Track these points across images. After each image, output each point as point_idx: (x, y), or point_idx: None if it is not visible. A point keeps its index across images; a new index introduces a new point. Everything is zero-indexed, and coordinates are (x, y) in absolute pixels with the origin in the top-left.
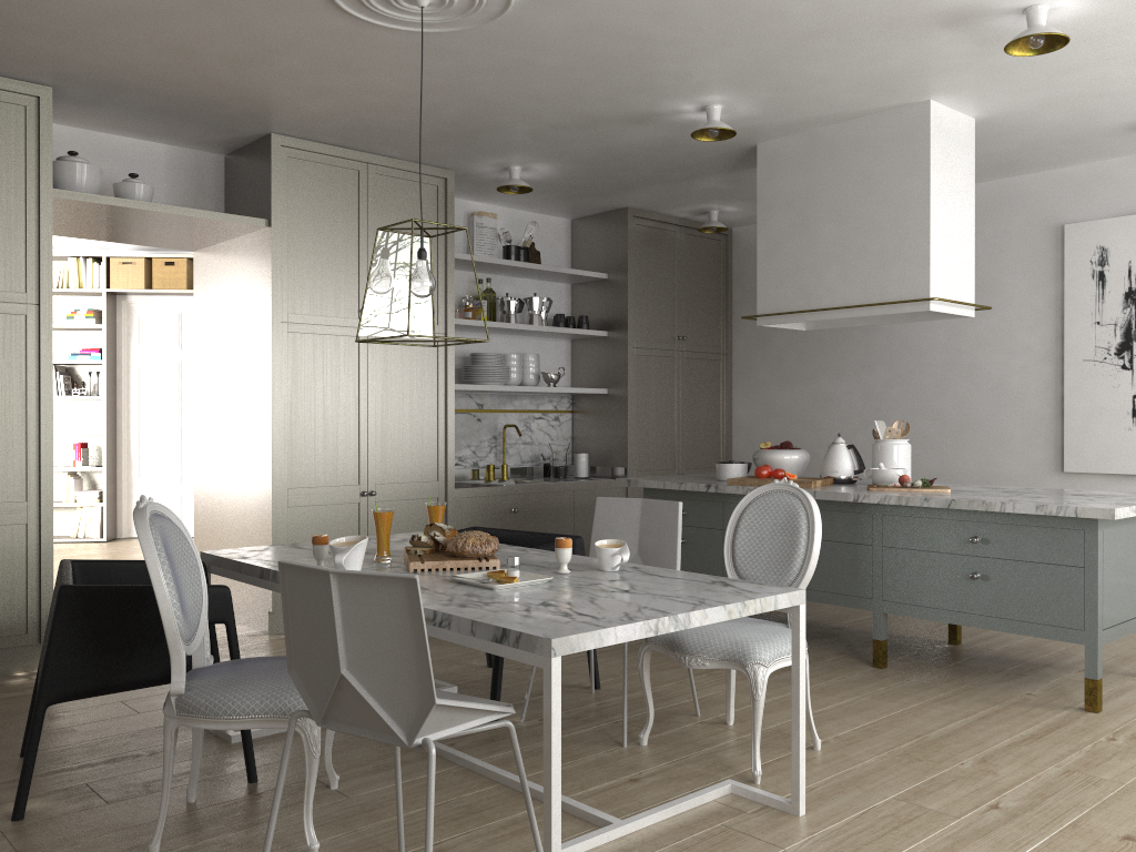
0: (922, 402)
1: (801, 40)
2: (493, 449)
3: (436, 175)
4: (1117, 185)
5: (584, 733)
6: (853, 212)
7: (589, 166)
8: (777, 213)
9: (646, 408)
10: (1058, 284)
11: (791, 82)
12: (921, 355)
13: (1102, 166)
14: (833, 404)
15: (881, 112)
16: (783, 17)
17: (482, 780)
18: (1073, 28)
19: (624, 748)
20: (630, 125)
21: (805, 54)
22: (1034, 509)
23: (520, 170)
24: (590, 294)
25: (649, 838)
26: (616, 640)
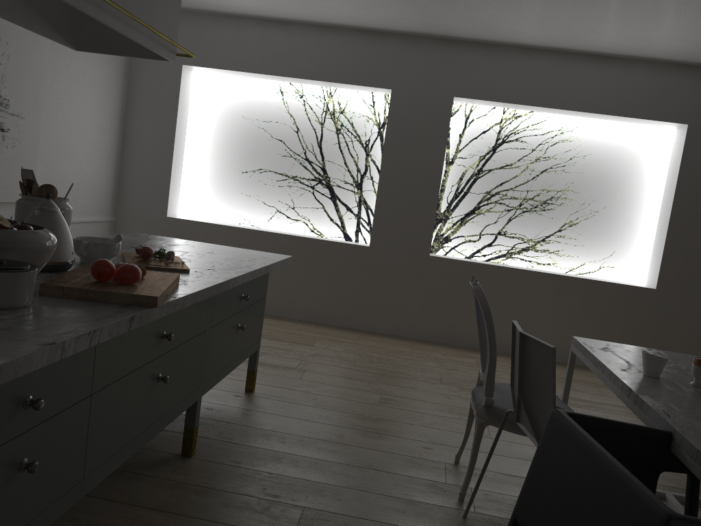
0: None
1: None
2: None
3: None
4: None
5: None
6: None
7: None
8: None
9: None
10: None
11: None
12: None
13: None
14: None
15: None
16: None
17: None
18: None
19: None
20: None
21: None
22: (280, 264)
23: None
24: None
25: None
26: None
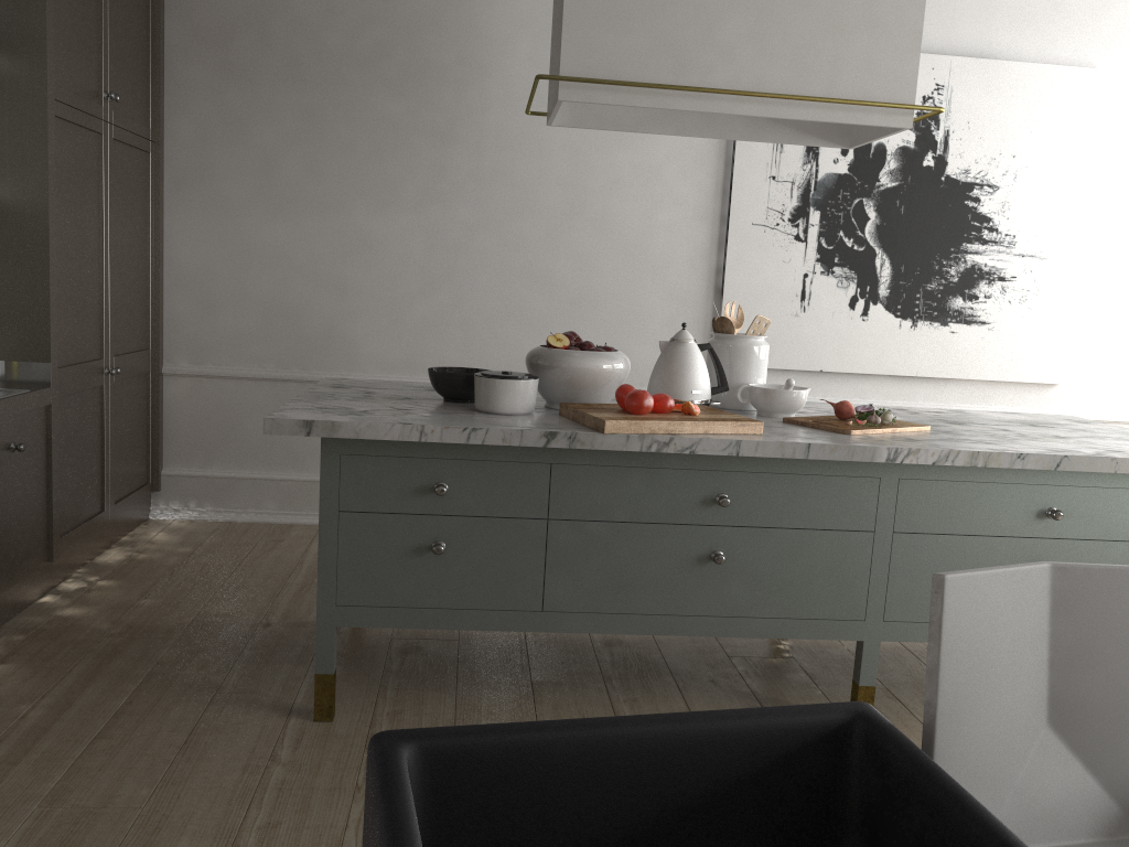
0: (525, 260)
1: None
2: None
3: None
4: None
5: None
6: None
7: None
8: None
9: (67, 236)
10: None
11: None
12: (527, 190)
13: None
14: (374, 252)
15: None
16: None
17: None
18: None
19: None
20: None
21: None
22: None
23: None
24: None
25: None
26: None
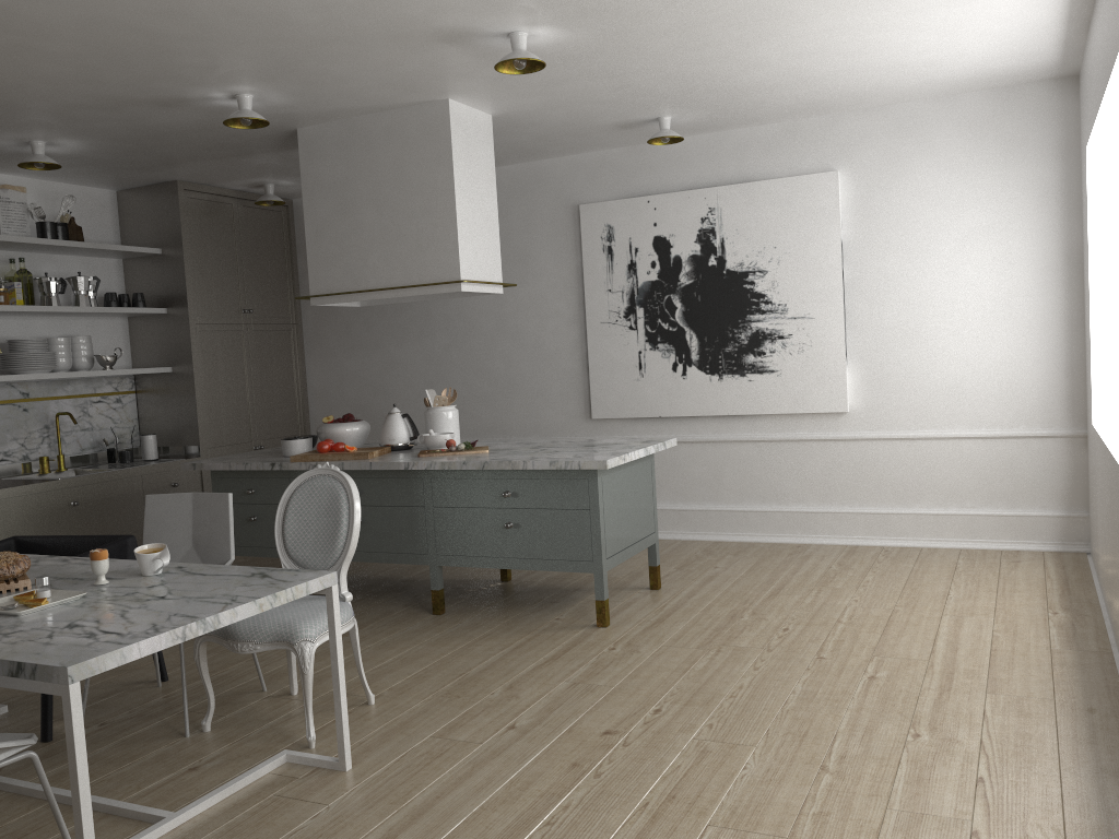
0: (476, 363)
1: (316, 45)
2: (46, 440)
3: None
4: (618, 172)
5: (146, 731)
6: (390, 199)
7: (125, 143)
8: (321, 197)
9: (215, 384)
10: (579, 257)
11: (316, 79)
12: (473, 321)
13: (605, 155)
14: (400, 368)
15: (408, 107)
16: (294, 25)
17: (30, 802)
18: (552, 51)
19: (186, 738)
20: (161, 108)
21: (324, 57)
22: (549, 465)
23: (45, 145)
24: (145, 270)
25: (202, 823)
26: (141, 654)
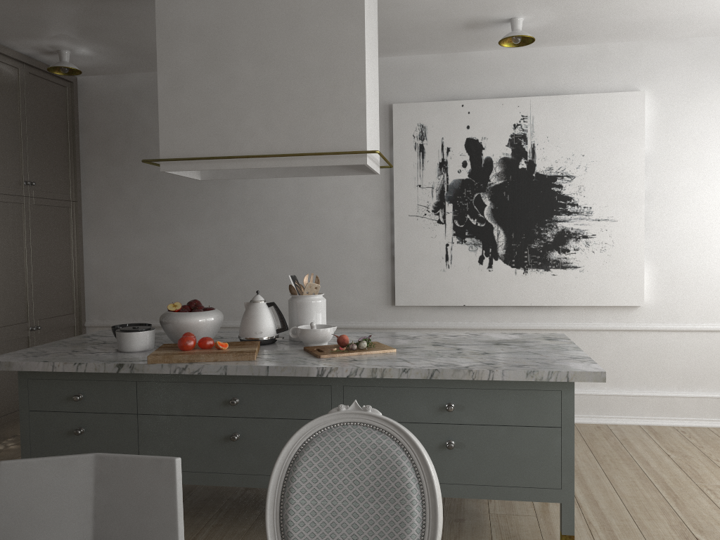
0: (275, 249)
1: None
2: None
3: None
4: (431, 76)
5: None
6: (278, 52)
7: None
8: (183, 44)
9: None
10: (387, 153)
11: None
12: (273, 208)
13: (419, 60)
14: (191, 251)
15: None
16: None
17: None
18: None
19: None
20: None
21: None
22: (525, 376)
23: None
24: None
25: None
26: None
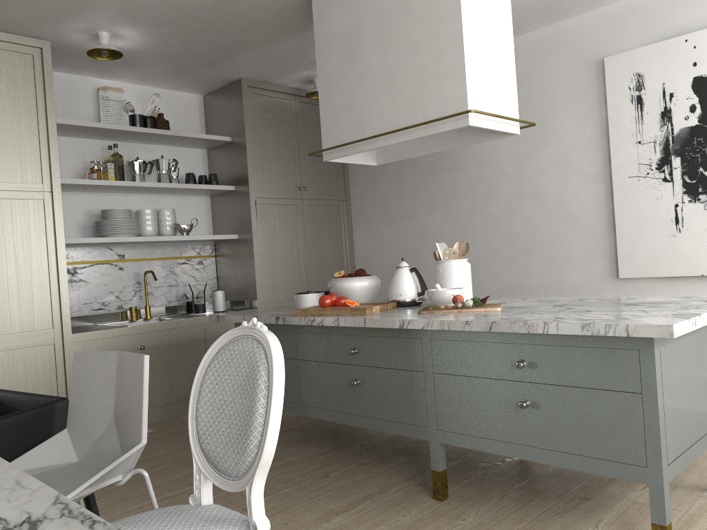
0: (498, 226)
1: None
2: (137, 293)
3: (29, 45)
4: (647, 17)
5: None
6: (394, 37)
7: (173, 29)
8: (331, 51)
9: (272, 249)
10: (603, 112)
11: None
12: (494, 186)
13: (633, 2)
14: (428, 234)
15: None
16: None
17: None
18: None
19: None
20: None
21: None
22: (580, 329)
23: (109, 36)
24: (221, 156)
25: None
26: None
